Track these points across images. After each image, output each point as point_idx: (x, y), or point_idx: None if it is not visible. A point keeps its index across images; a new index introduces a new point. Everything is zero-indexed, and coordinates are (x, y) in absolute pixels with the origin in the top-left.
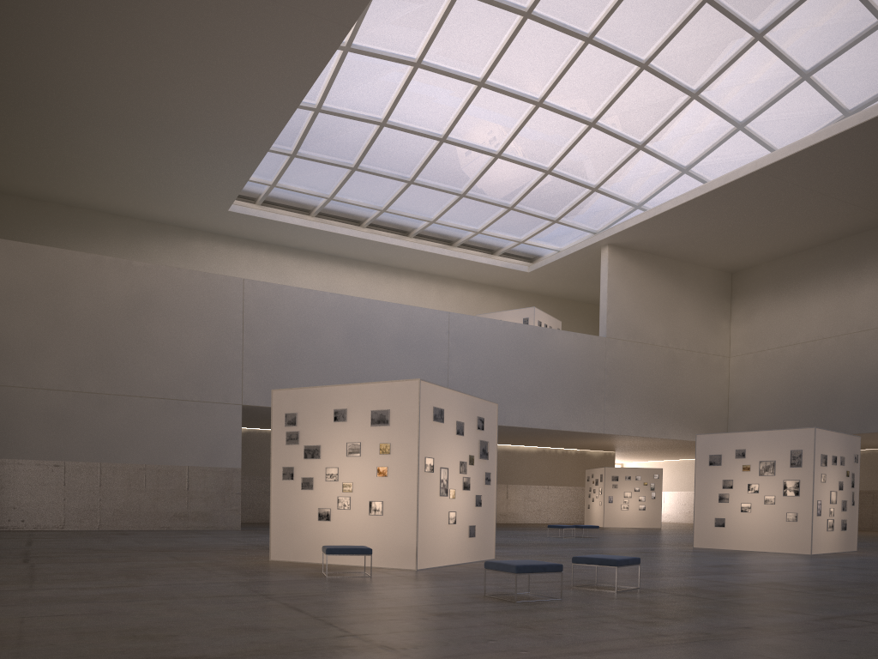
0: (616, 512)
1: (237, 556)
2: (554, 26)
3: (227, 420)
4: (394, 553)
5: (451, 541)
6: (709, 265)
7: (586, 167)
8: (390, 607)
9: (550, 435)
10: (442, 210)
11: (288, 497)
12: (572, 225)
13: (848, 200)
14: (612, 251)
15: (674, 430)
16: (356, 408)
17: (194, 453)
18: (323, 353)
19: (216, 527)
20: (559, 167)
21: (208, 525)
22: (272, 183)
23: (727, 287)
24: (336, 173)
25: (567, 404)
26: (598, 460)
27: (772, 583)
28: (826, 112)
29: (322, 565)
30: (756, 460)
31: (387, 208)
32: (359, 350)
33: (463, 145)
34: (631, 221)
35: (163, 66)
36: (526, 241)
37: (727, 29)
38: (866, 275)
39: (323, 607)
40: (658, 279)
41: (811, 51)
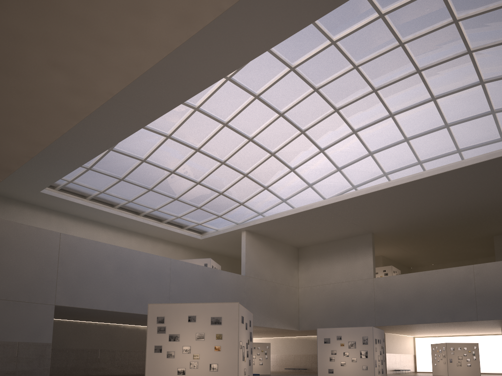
0: None
1: None
2: (236, 131)
3: (45, 314)
4: None
5: None
6: (289, 244)
7: (239, 193)
8: None
9: None
10: (162, 205)
11: (157, 362)
12: (227, 219)
13: (354, 222)
14: (247, 233)
15: (276, 323)
16: (201, 315)
17: (23, 334)
18: (104, 277)
19: None
20: (226, 192)
21: None
22: (70, 180)
23: (296, 254)
24: (110, 180)
25: None
26: None
27: None
28: (346, 185)
29: None
30: (346, 341)
31: (133, 200)
32: (123, 276)
33: (182, 176)
34: (259, 221)
35: None
36: (202, 224)
37: (309, 145)
38: (359, 255)
39: None
40: (267, 248)
41: (342, 160)
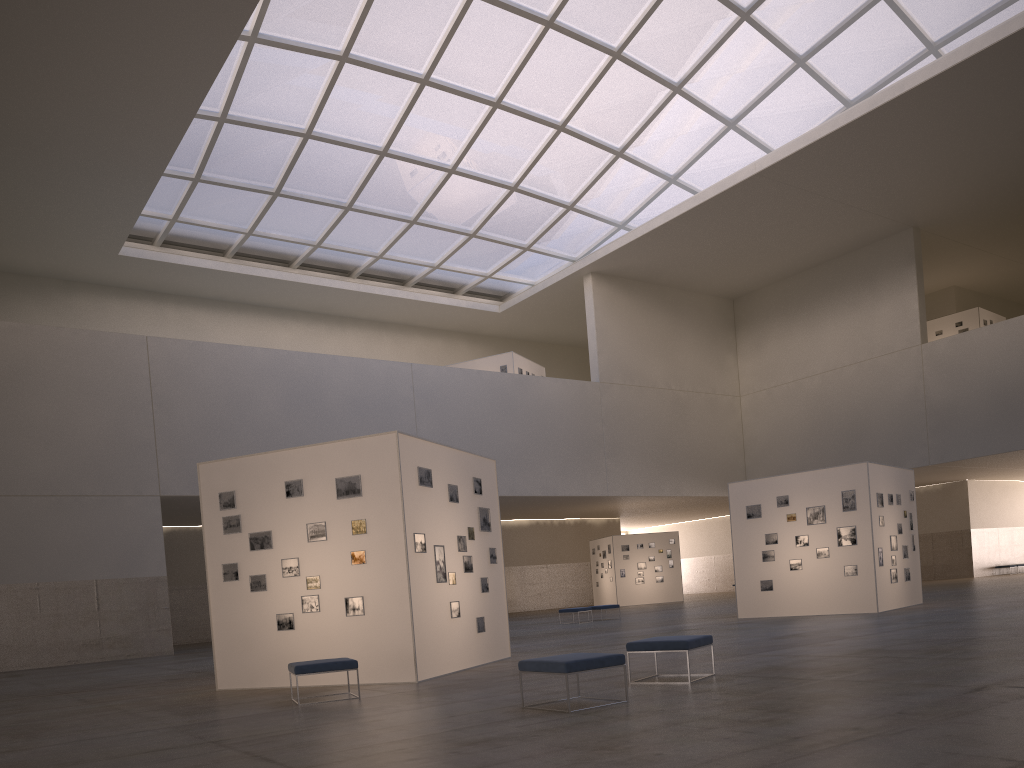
0: (630, 588)
1: (172, 689)
2: (507, 7)
3: (143, 517)
4: (385, 662)
5: (456, 639)
6: (707, 291)
7: (558, 181)
8: (400, 739)
9: (545, 503)
10: (389, 242)
11: (234, 603)
12: (546, 252)
13: (858, 205)
14: (597, 281)
15: (687, 485)
16: (315, 478)
17: (102, 562)
18: (259, 423)
19: (141, 654)
20: (526, 182)
21: (131, 653)
22: (172, 217)
23: (729, 316)
24: (254, 201)
25: (562, 464)
26: (601, 529)
27: (867, 650)
28: (826, 104)
29: (291, 689)
30: (802, 507)
31: (321, 242)
32: (305, 417)
33: (409, 159)
34: (616, 243)
35: (10, 62)
36: (494, 275)
37: (709, 8)
38: (883, 291)
39: (304, 750)
40: (651, 310)
41: (805, 31)
